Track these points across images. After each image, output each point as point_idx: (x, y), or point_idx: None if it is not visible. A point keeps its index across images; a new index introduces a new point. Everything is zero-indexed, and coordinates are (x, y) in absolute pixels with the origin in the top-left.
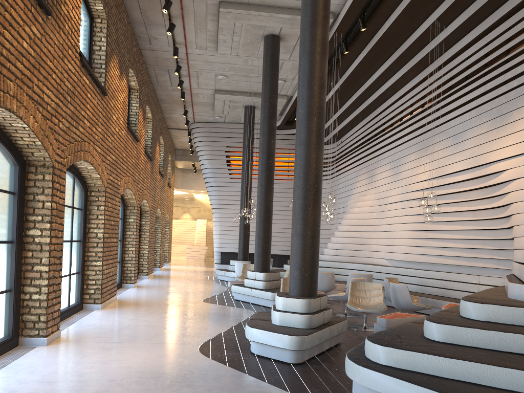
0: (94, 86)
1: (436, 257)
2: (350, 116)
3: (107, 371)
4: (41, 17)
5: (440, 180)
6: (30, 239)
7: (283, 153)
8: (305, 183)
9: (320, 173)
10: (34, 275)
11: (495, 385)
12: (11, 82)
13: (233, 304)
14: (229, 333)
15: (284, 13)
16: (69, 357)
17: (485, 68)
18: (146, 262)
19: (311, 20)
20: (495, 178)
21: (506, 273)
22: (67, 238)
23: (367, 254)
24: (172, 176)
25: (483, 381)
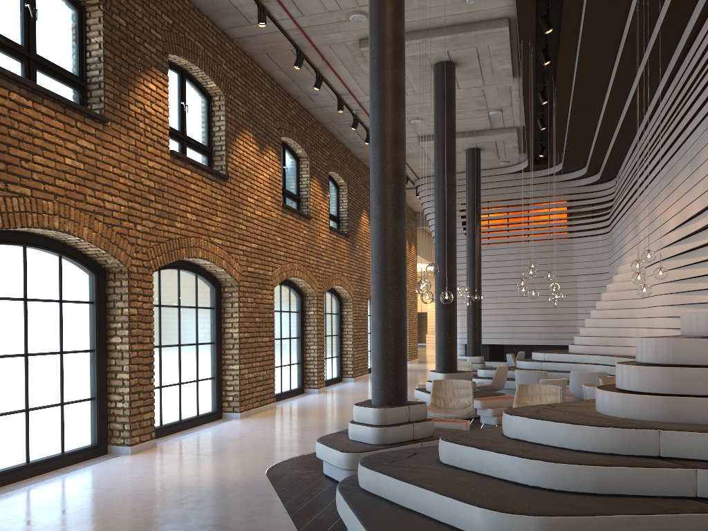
0: (203, 174)
1: None
2: (612, 140)
3: (147, 481)
4: (95, 127)
5: (685, 229)
6: (113, 347)
7: (540, 203)
8: (377, 265)
9: (397, 250)
10: (117, 383)
11: (437, 517)
12: (50, 201)
13: None
14: None
15: (440, 35)
16: (133, 467)
17: None
18: (350, 362)
19: (375, 64)
20: None
21: None
22: (189, 341)
23: (628, 342)
24: (409, 248)
25: (428, 512)
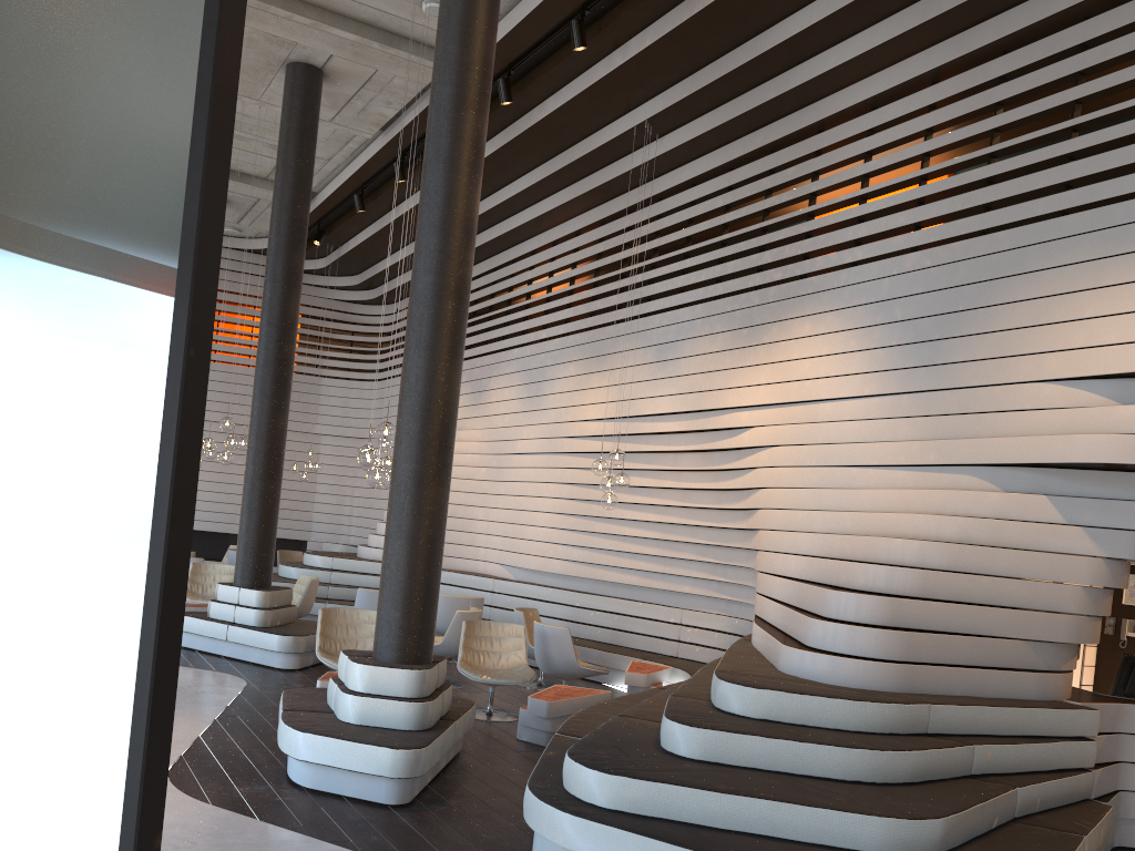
0: None
1: (606, 568)
2: None
3: None
4: None
5: (626, 425)
6: None
7: None
8: (425, 431)
9: (455, 412)
10: None
11: (798, 837)
12: None
13: (183, 659)
14: (217, 737)
15: (345, 29)
16: None
17: (724, 231)
18: None
19: (457, 95)
20: (730, 437)
21: (730, 607)
22: None
23: (463, 552)
24: None
25: (780, 831)
